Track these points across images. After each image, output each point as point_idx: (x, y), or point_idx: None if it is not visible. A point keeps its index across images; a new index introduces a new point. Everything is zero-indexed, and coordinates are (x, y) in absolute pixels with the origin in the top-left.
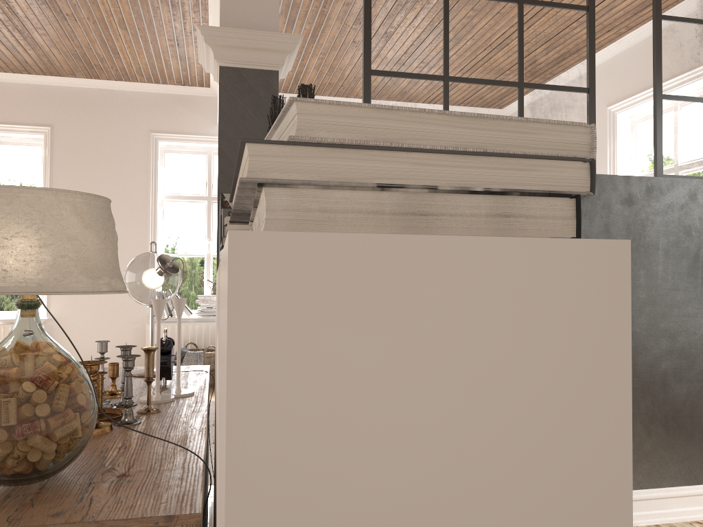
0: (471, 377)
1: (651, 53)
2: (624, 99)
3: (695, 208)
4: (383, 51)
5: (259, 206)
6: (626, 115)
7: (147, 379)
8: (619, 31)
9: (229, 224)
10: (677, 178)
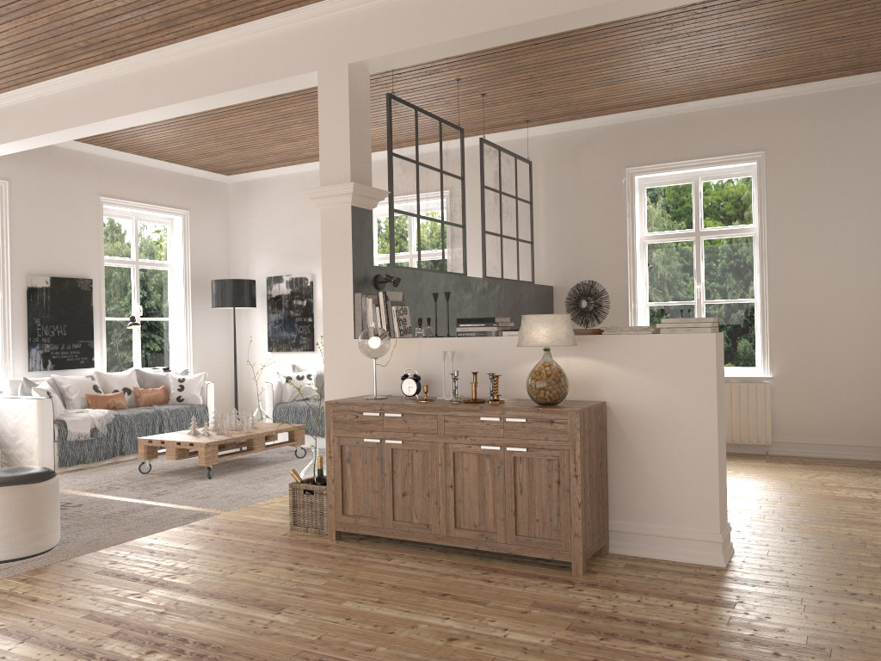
0: (720, 348)
1: None
2: None
3: (502, 296)
4: (397, 197)
5: (696, 328)
6: None
7: (476, 385)
8: (376, 149)
9: (648, 327)
10: (496, 279)
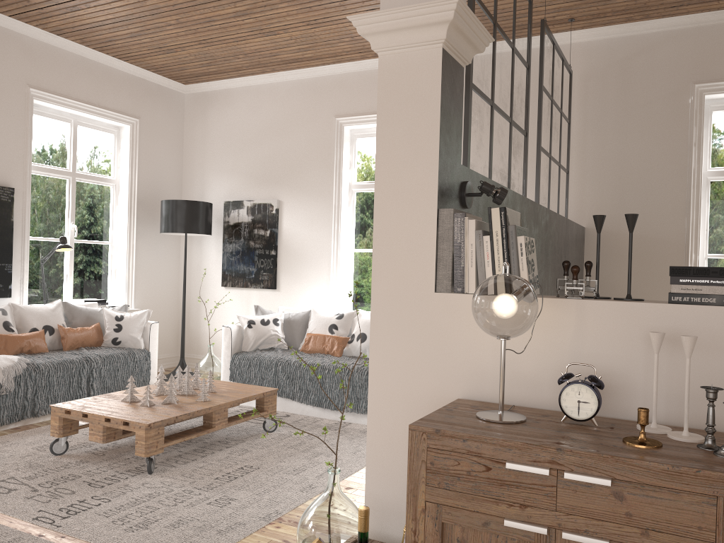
0: None
1: None
2: (357, 116)
3: (557, 235)
4: (475, 65)
5: None
6: (349, 128)
7: None
8: (366, 56)
9: None
10: (554, 212)
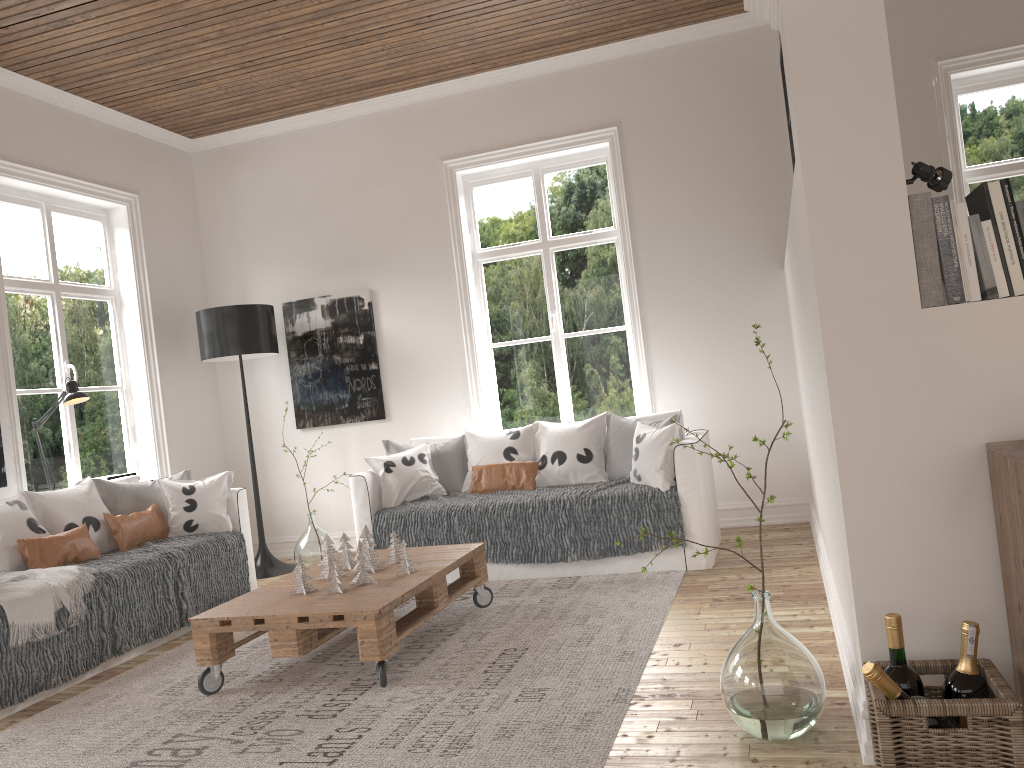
0: None
1: (515, 104)
2: (475, 154)
3: None
4: None
5: None
6: (460, 175)
7: None
8: (480, 67)
9: None
10: None
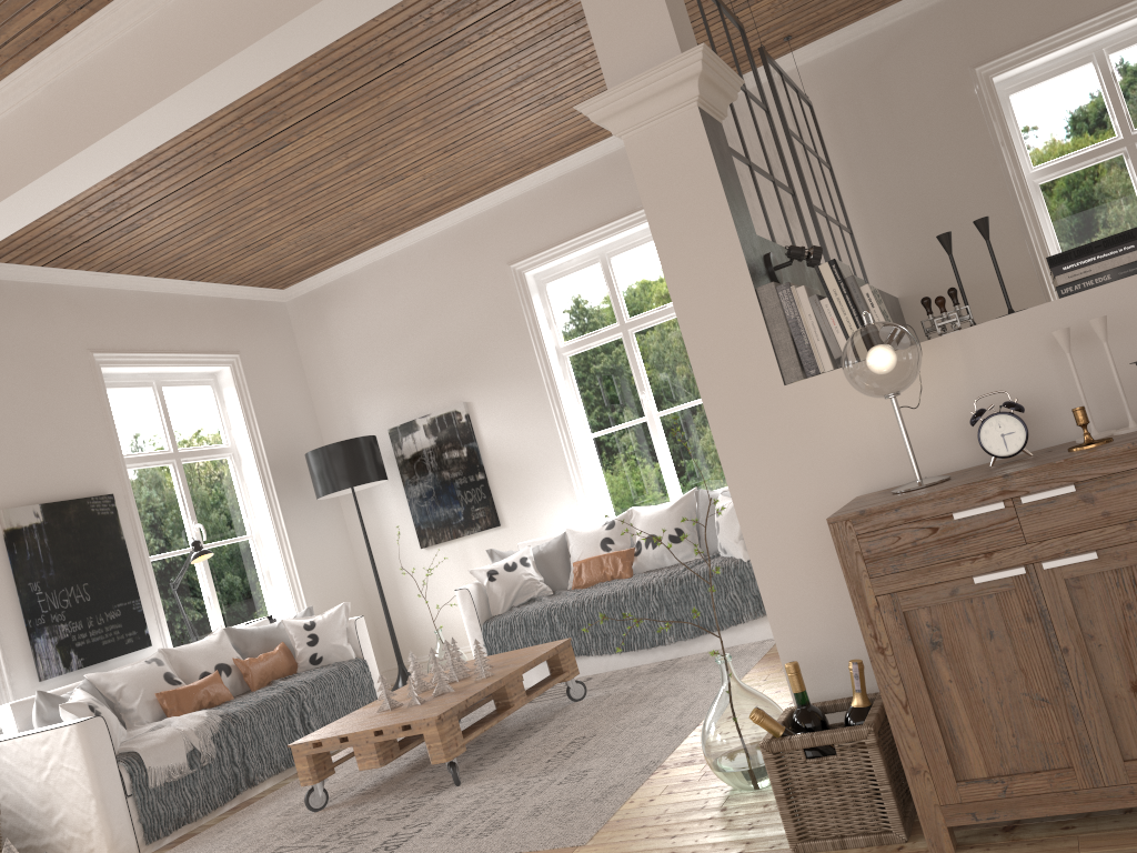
0: None
1: (568, 197)
2: (538, 253)
3: None
4: None
5: None
6: (531, 274)
7: None
8: (526, 170)
9: None
10: None
